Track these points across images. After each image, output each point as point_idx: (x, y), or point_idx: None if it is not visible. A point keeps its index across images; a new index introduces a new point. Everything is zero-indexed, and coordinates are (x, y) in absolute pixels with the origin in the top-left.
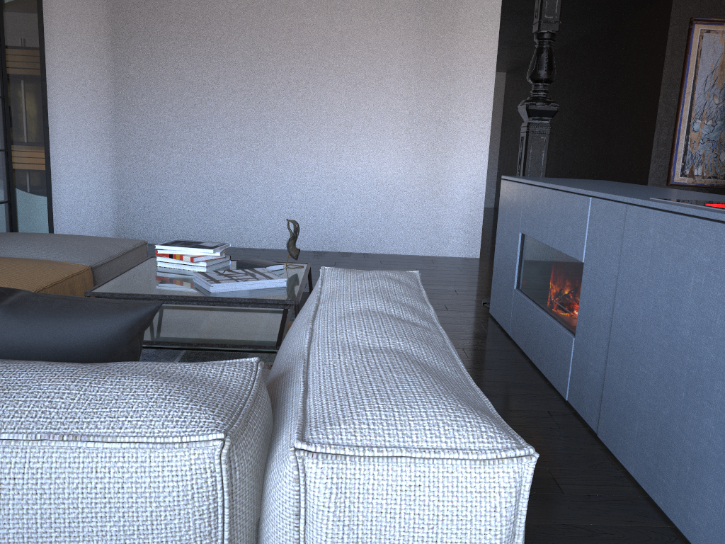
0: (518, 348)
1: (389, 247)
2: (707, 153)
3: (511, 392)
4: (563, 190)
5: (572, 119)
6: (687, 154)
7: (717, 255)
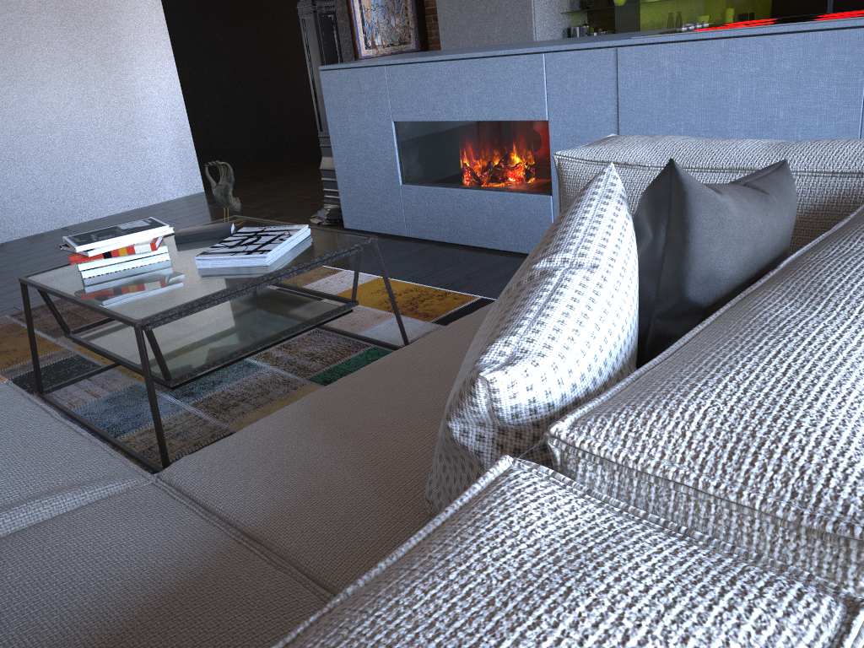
0: (433, 243)
1: (92, 210)
2: (380, 20)
3: (506, 271)
4: (482, 56)
5: (191, 5)
6: (365, 23)
7: (769, 62)
